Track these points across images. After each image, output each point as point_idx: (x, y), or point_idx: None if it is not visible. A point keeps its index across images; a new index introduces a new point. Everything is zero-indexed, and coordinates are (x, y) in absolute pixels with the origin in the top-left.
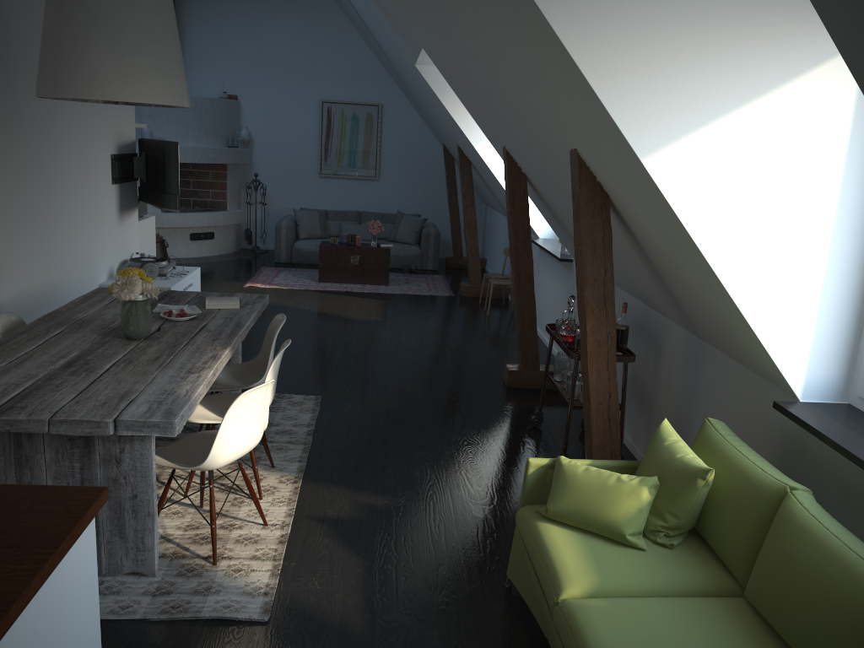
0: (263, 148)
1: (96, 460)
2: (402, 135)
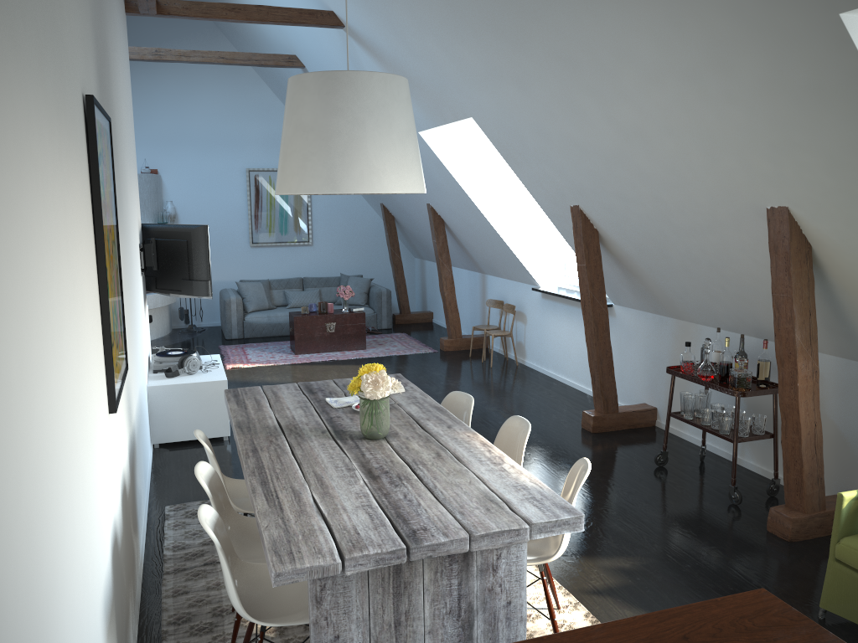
0: (189, 221)
1: (473, 572)
2: (332, 198)
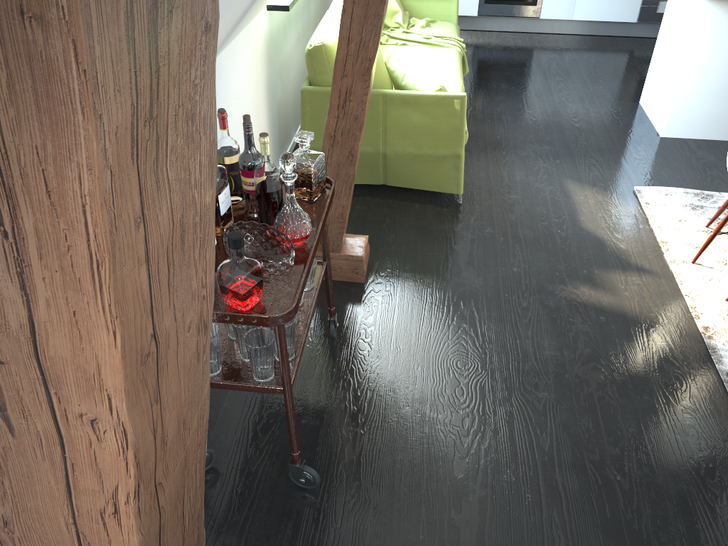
0: None
1: None
2: None
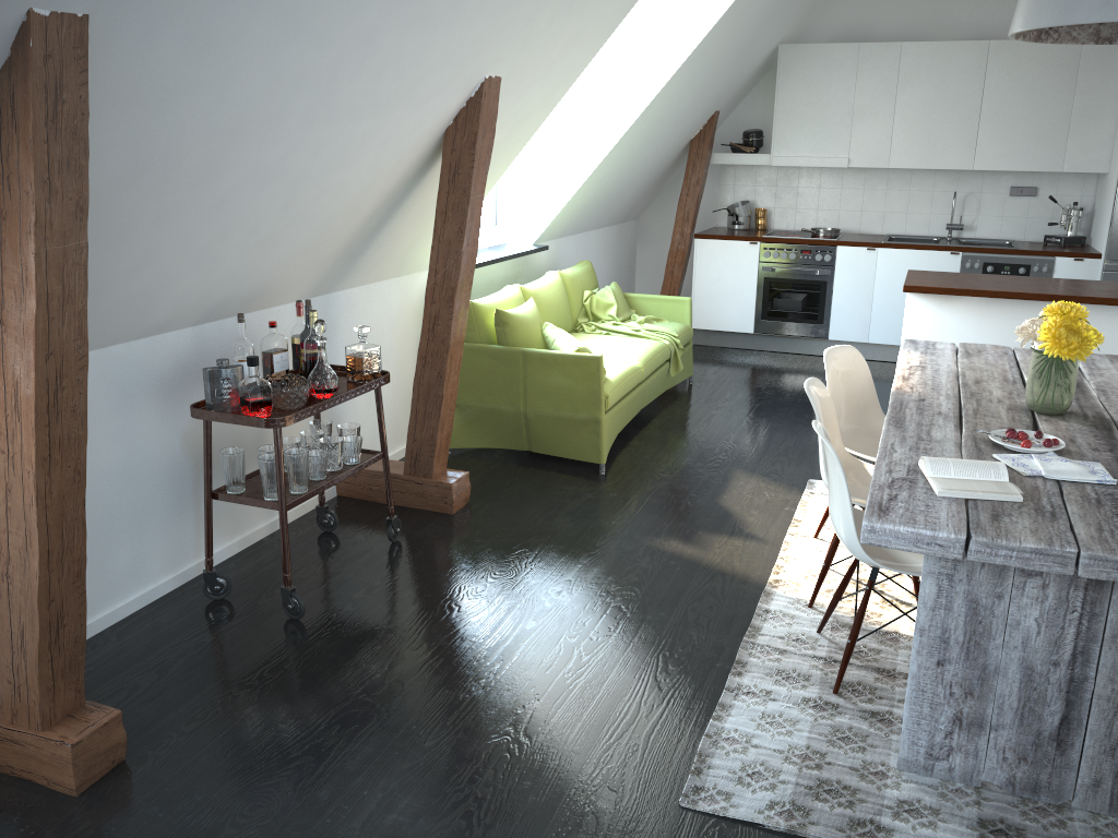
0: None
1: None
2: None
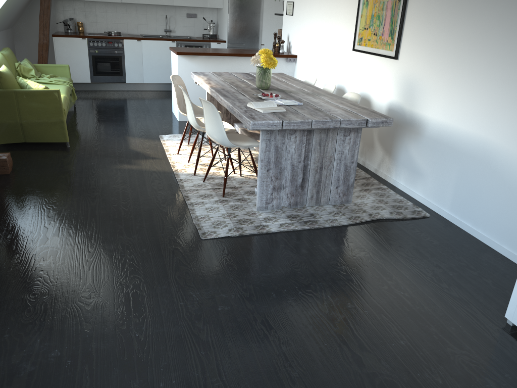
0: None
1: None
2: None
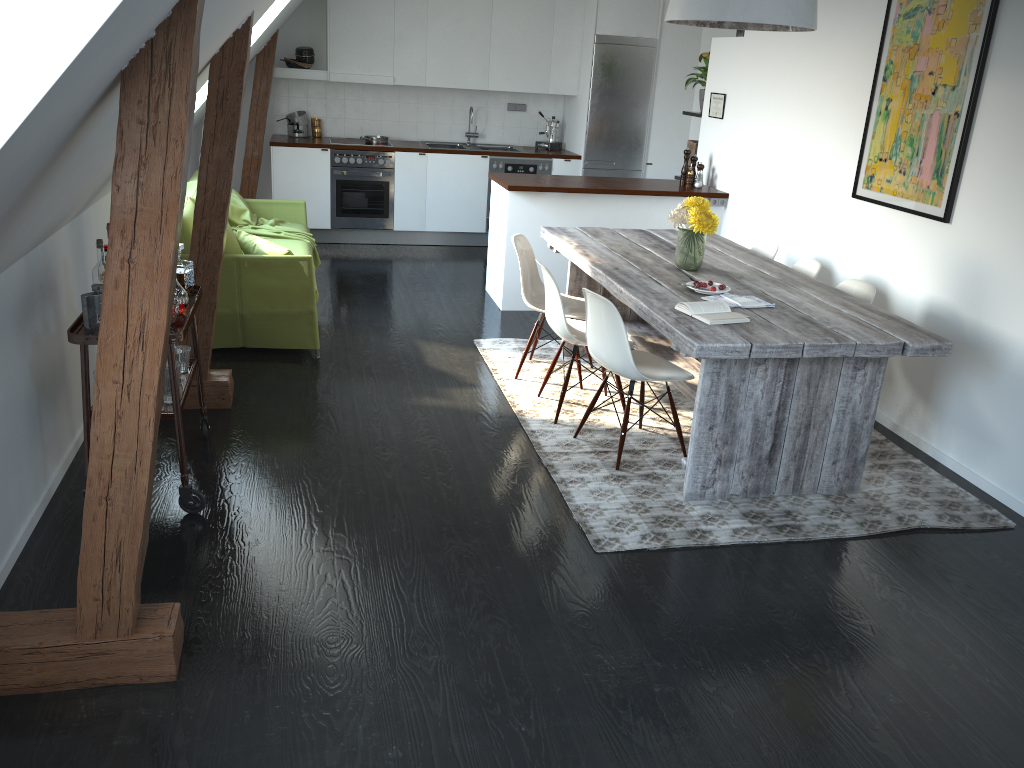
0: None
1: None
2: None
